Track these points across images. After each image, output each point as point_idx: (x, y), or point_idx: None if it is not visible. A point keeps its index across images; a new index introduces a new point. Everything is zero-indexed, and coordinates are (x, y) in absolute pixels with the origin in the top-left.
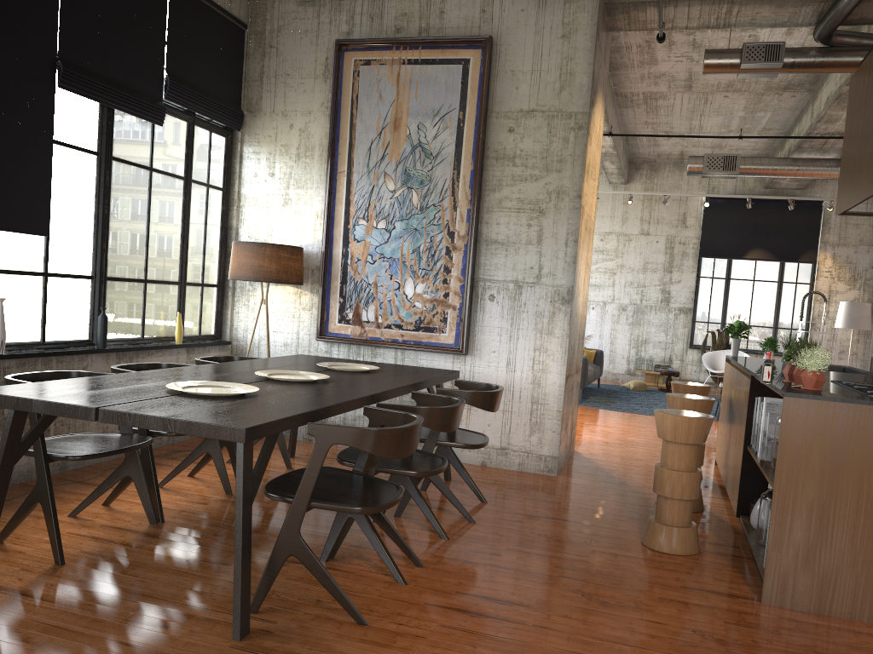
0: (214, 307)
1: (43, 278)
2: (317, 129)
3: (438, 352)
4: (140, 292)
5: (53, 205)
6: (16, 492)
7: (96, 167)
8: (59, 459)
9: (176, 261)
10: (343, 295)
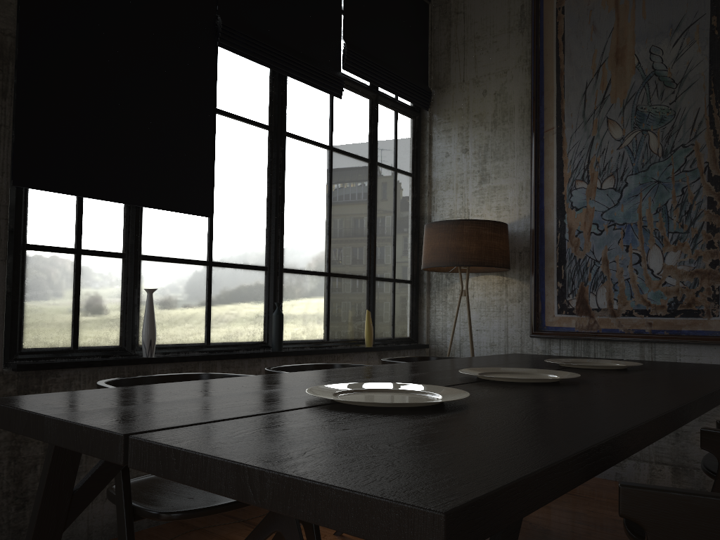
0: (408, 306)
1: (206, 267)
2: (515, 88)
3: (708, 345)
4: (322, 287)
5: (217, 183)
6: (164, 535)
7: (268, 142)
8: (146, 516)
9: (363, 253)
10: (561, 279)
